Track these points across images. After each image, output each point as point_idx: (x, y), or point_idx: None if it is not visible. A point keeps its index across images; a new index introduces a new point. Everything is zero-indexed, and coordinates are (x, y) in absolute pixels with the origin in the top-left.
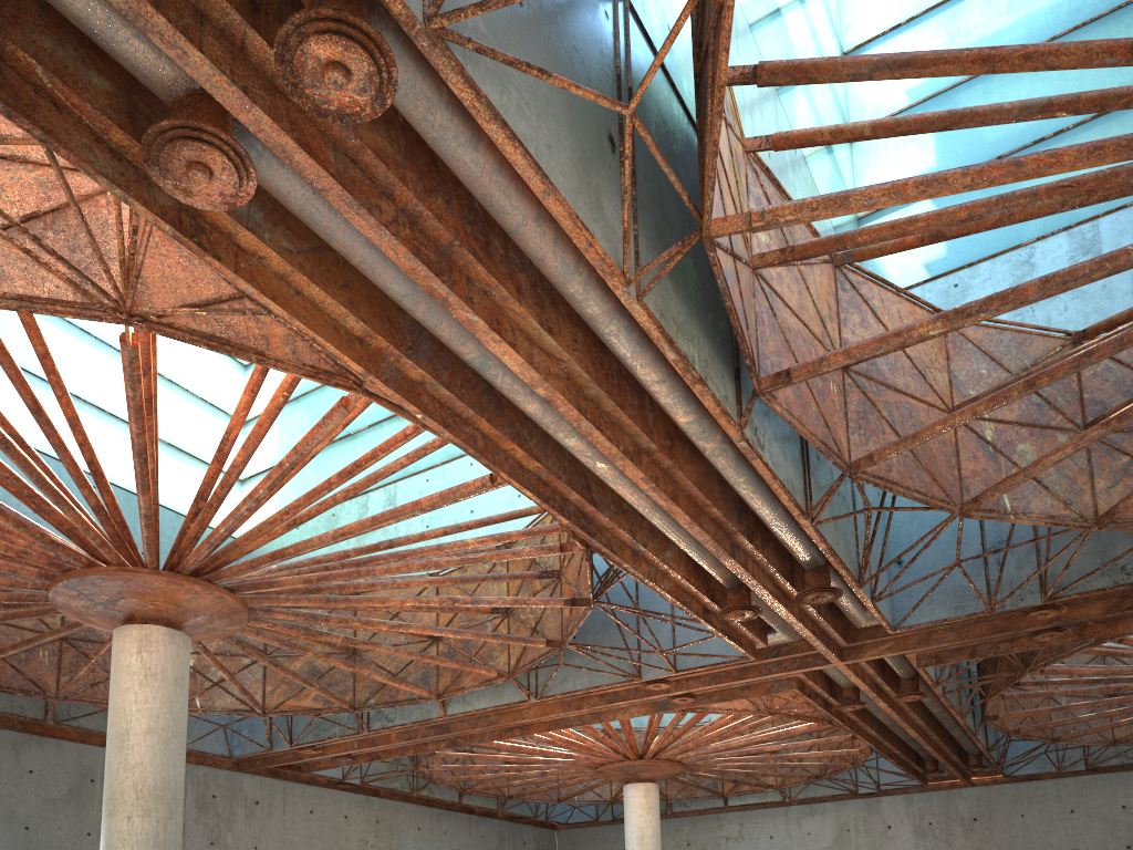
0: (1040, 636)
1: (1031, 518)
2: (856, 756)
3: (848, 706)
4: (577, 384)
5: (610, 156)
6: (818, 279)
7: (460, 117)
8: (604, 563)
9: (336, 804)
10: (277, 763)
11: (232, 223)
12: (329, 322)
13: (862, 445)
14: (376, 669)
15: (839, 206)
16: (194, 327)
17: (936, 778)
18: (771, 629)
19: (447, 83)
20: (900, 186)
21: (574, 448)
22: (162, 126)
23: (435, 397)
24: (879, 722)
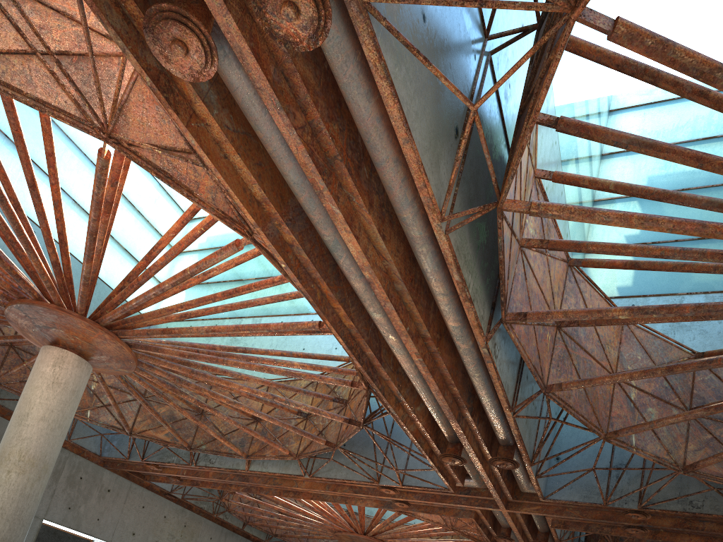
0: (630, 529)
1: (645, 454)
2: None
3: (501, 539)
4: (391, 278)
5: (453, 139)
6: (556, 268)
7: (364, 75)
8: (376, 405)
9: (161, 507)
10: (130, 468)
11: (194, 94)
12: (241, 183)
13: (556, 377)
14: (213, 427)
15: (587, 215)
16: (151, 159)
17: None
18: (468, 476)
19: (362, 46)
20: (628, 215)
21: (378, 321)
22: (162, 7)
23: (297, 258)
24: None
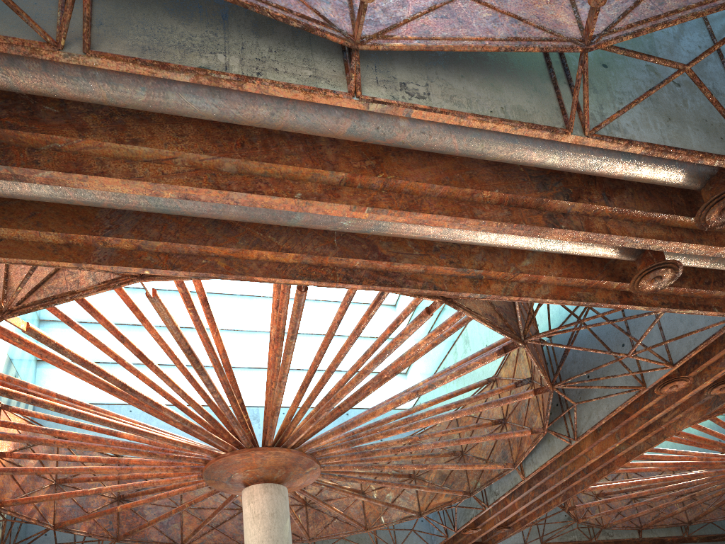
0: None
1: None
2: None
3: None
4: (210, 169)
5: None
6: None
7: None
8: None
9: None
10: None
11: None
12: (33, 246)
13: (603, 6)
14: (476, 460)
15: None
16: (37, 299)
17: None
18: None
19: None
20: None
21: (308, 223)
22: None
23: (161, 252)
24: None
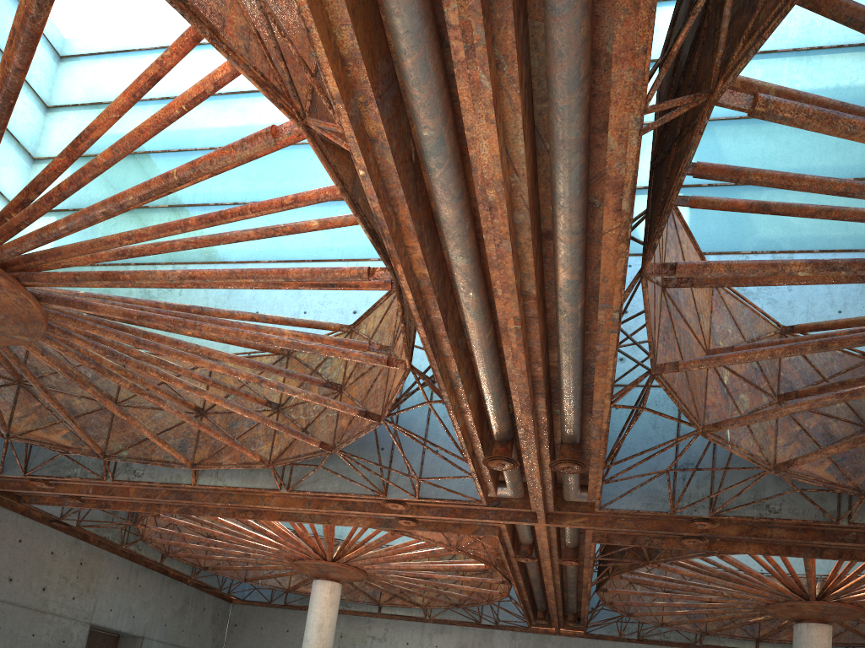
0: (687, 541)
1: (740, 451)
2: (492, 596)
3: (523, 558)
4: (512, 204)
5: None
6: None
7: None
8: None
9: (46, 539)
10: (0, 487)
11: None
12: (325, 21)
13: (663, 354)
14: None
15: (828, 123)
16: None
17: (536, 624)
18: (500, 483)
19: None
20: None
21: (461, 269)
22: None
23: (376, 162)
24: (525, 575)
